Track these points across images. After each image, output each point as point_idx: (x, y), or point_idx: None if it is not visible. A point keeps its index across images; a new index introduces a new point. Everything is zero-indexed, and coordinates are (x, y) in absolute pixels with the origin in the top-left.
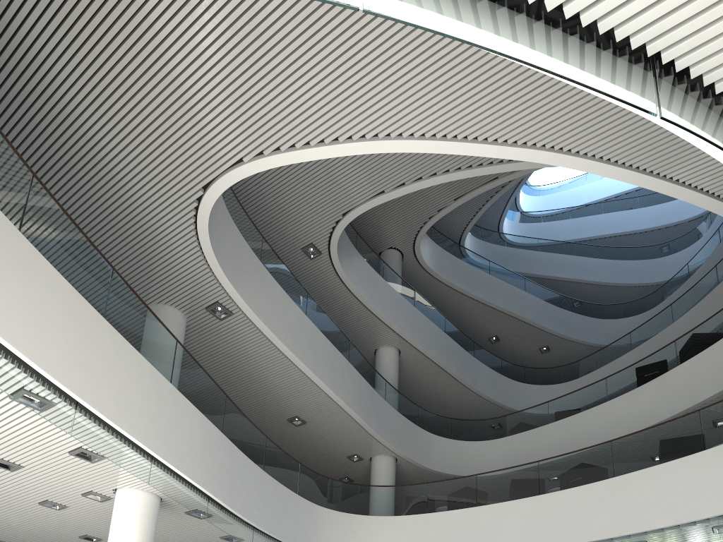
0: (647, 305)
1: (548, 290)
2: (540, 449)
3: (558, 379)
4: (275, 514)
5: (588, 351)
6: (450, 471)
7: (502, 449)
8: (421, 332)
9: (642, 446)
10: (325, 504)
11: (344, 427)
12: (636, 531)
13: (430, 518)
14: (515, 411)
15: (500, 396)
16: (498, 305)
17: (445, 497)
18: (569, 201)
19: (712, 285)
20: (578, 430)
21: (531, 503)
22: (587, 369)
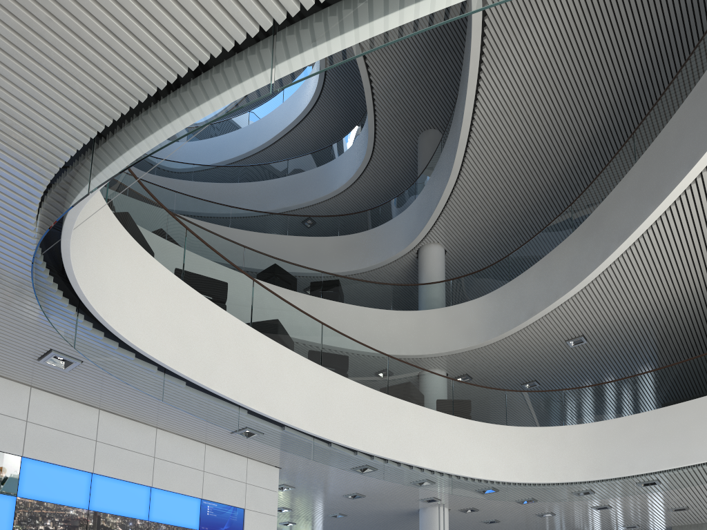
0: None
1: None
2: None
3: None
4: None
5: None
6: None
7: None
8: None
9: (411, 380)
10: None
11: None
12: (405, 461)
13: (192, 298)
14: None
15: None
16: None
17: (211, 280)
18: None
19: (281, 229)
20: None
21: (316, 372)
22: None
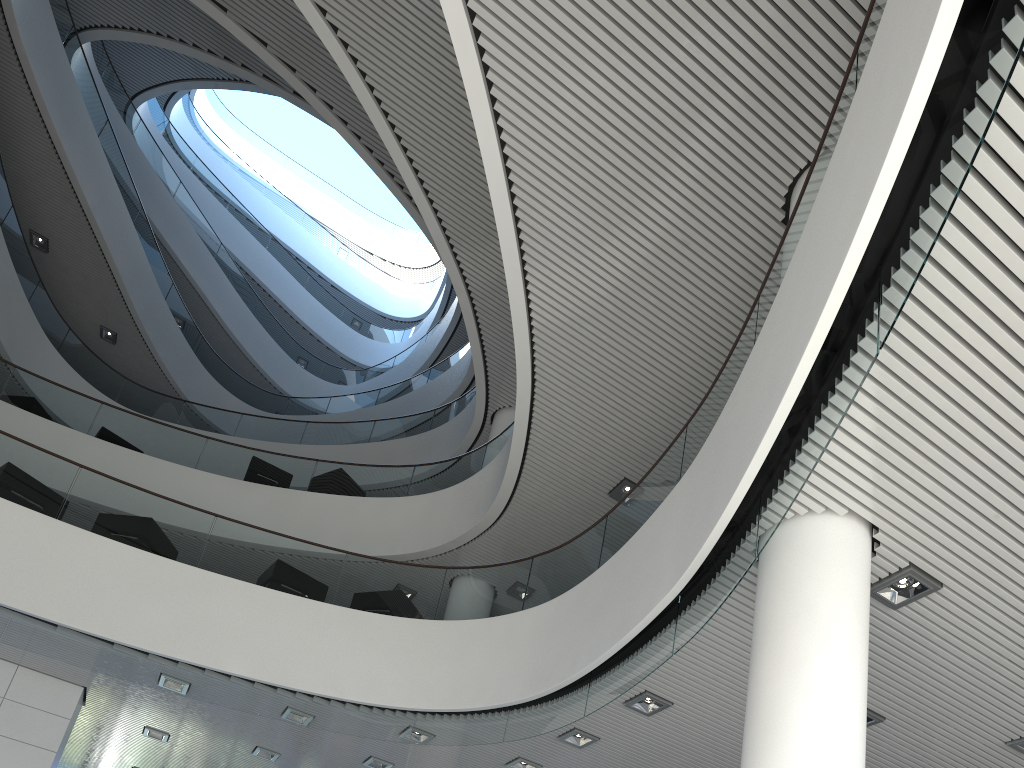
0: (264, 403)
1: (162, 261)
2: None
3: (111, 391)
4: None
5: (166, 394)
6: None
7: None
8: None
9: (256, 551)
10: None
11: None
12: (195, 660)
13: None
14: None
15: (8, 334)
16: (86, 199)
17: None
18: (232, 189)
19: (362, 439)
20: (133, 477)
21: (33, 523)
22: (161, 413)
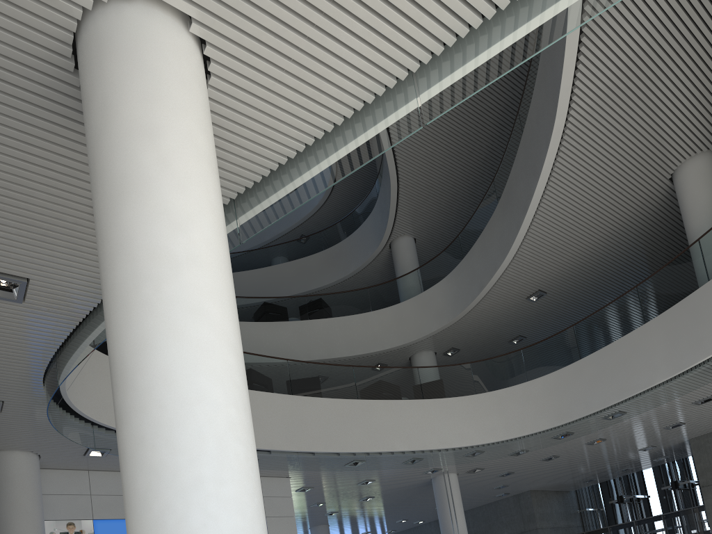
0: None
1: None
2: None
3: None
4: None
5: None
6: None
7: None
8: None
9: (378, 380)
10: None
11: None
12: (382, 450)
13: None
14: None
15: None
16: None
17: None
18: None
19: (275, 259)
20: None
21: (288, 401)
22: None
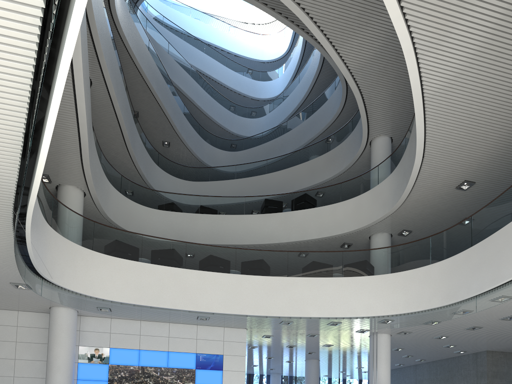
0: (231, 147)
1: (178, 96)
2: (192, 231)
3: (180, 175)
4: (33, 223)
5: (193, 161)
6: (120, 224)
7: (161, 220)
8: (115, 79)
9: (307, 262)
10: (50, 224)
11: (62, 145)
12: (299, 315)
13: (145, 267)
14: (150, 188)
15: (145, 171)
16: (153, 88)
17: (158, 253)
18: (177, 22)
19: (295, 161)
20: (223, 227)
21: (230, 278)
22: (201, 177)
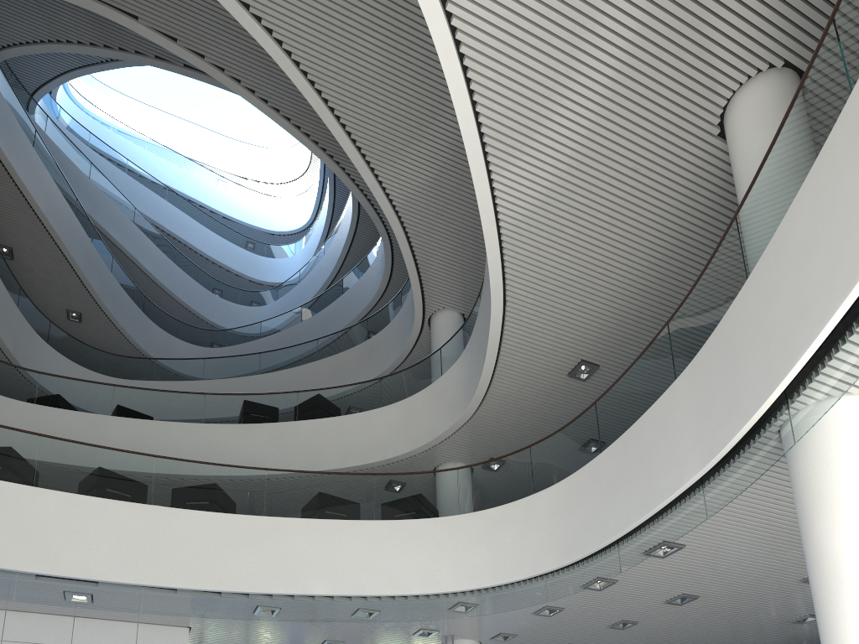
0: (207, 340)
1: (101, 240)
2: None
3: (95, 366)
4: None
5: (130, 353)
6: None
7: (25, 420)
8: None
9: (305, 490)
10: None
11: None
12: (288, 591)
13: None
14: None
15: (13, 342)
16: (39, 206)
17: None
18: (121, 152)
19: (310, 357)
20: (158, 443)
21: (137, 513)
22: (139, 374)
